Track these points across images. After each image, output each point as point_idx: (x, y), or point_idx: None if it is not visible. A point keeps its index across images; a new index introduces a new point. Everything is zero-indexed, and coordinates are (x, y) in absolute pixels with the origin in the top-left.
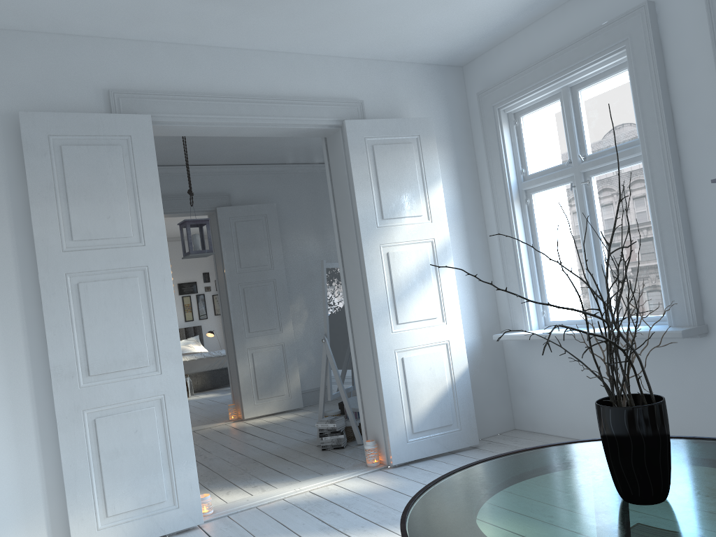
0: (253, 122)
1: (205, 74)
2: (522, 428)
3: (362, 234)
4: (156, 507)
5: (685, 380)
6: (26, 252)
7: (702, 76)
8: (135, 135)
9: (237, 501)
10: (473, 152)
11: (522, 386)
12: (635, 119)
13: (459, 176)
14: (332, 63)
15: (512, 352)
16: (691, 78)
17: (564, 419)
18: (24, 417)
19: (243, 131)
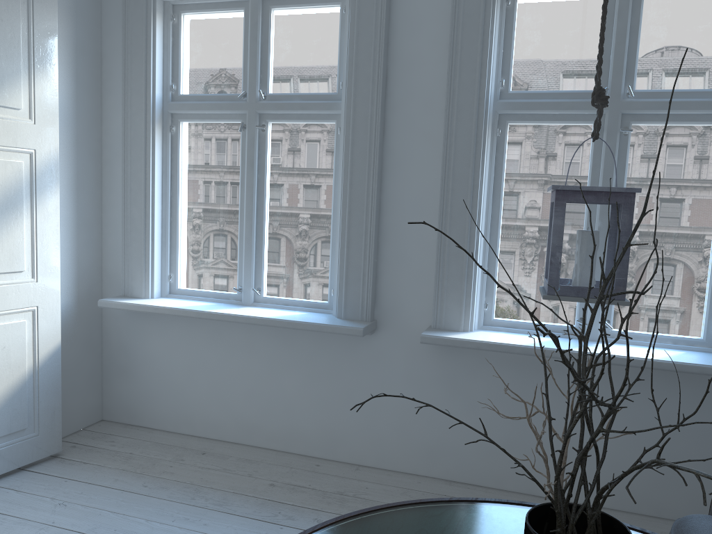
0: None
1: None
2: (114, 419)
3: None
4: None
5: (340, 376)
6: None
7: (428, 46)
8: None
9: None
10: (100, 38)
11: (124, 366)
12: (336, 69)
13: (77, 66)
14: None
15: (115, 321)
16: (415, 44)
17: (179, 410)
18: None
19: None
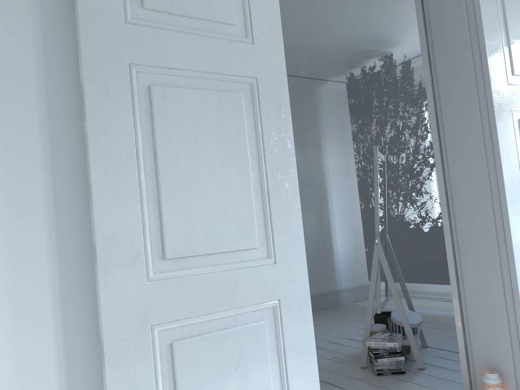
0: None
1: None
2: None
3: (493, 91)
4: None
5: None
6: (56, 17)
7: None
8: None
9: None
10: None
11: None
12: None
13: None
14: None
15: None
16: None
17: None
18: (37, 338)
19: None
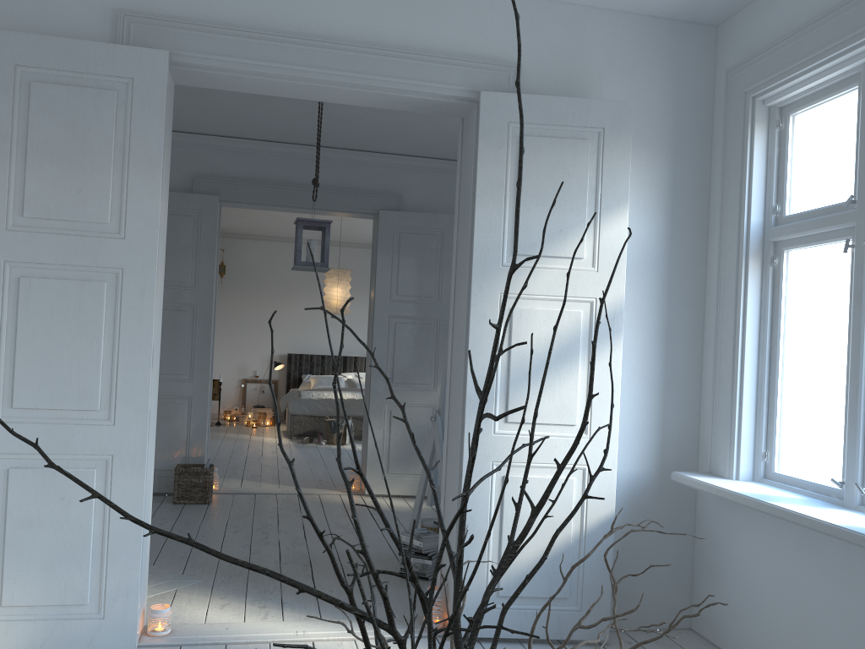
0: (330, 78)
1: (270, 0)
2: (700, 631)
3: (475, 273)
4: (72, 610)
5: None
6: None
7: None
8: (140, 78)
9: (215, 625)
10: (708, 169)
11: (712, 565)
12: None
13: (673, 205)
14: (481, 2)
15: (707, 504)
16: None
17: (762, 644)
18: None
19: (323, 93)
